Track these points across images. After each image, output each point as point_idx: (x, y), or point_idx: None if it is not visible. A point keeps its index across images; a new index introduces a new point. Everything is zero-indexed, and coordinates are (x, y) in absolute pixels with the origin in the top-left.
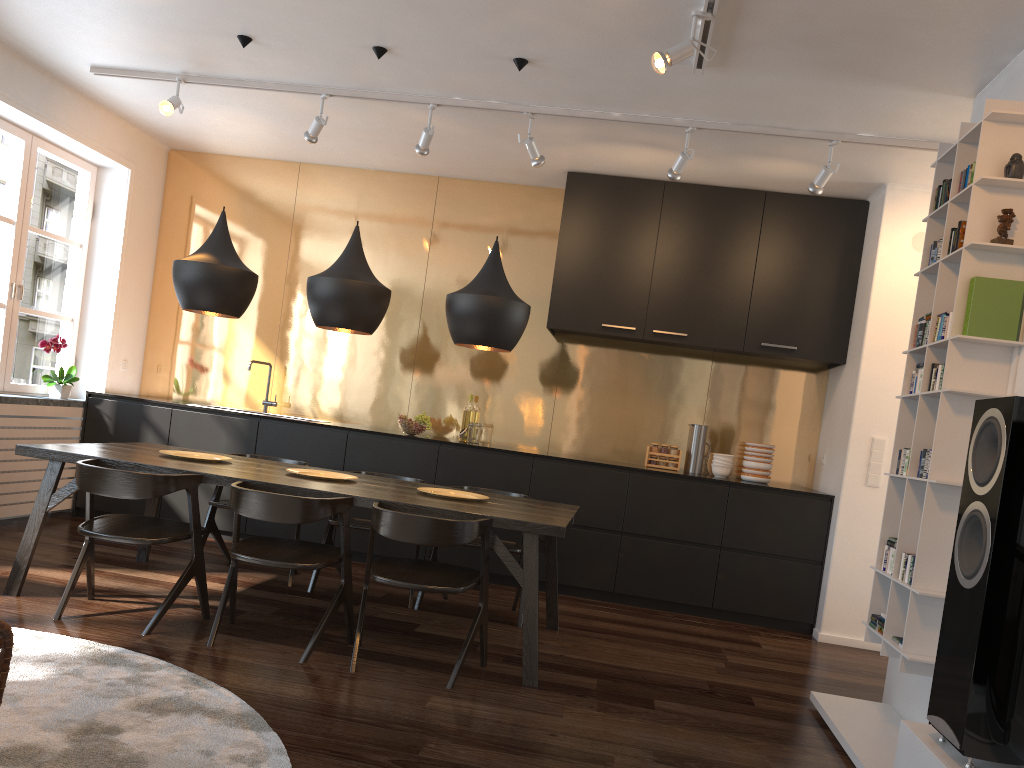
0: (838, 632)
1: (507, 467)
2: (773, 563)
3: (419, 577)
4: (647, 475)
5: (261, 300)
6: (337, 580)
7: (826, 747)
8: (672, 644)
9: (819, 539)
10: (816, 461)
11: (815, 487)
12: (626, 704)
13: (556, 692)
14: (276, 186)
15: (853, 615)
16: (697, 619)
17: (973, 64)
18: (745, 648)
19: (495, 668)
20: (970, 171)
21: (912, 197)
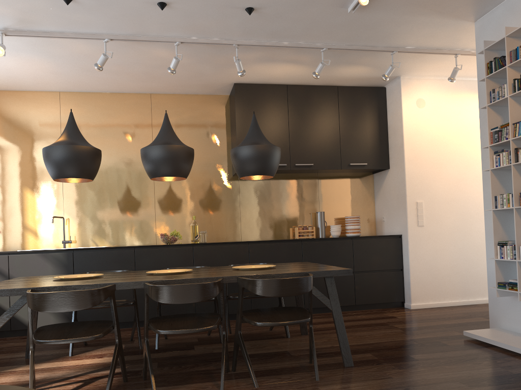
0: (419, 302)
1: (234, 251)
2: (380, 274)
3: (279, 317)
4: (310, 241)
5: (47, 179)
6: (160, 338)
7: (509, 355)
8: (364, 326)
9: (399, 258)
10: (376, 221)
11: (380, 233)
12: (403, 361)
13: (366, 365)
14: (45, 107)
15: (424, 292)
16: (351, 312)
17: (488, 2)
18: (393, 320)
19: (318, 362)
20: (520, 49)
21: (412, 82)
